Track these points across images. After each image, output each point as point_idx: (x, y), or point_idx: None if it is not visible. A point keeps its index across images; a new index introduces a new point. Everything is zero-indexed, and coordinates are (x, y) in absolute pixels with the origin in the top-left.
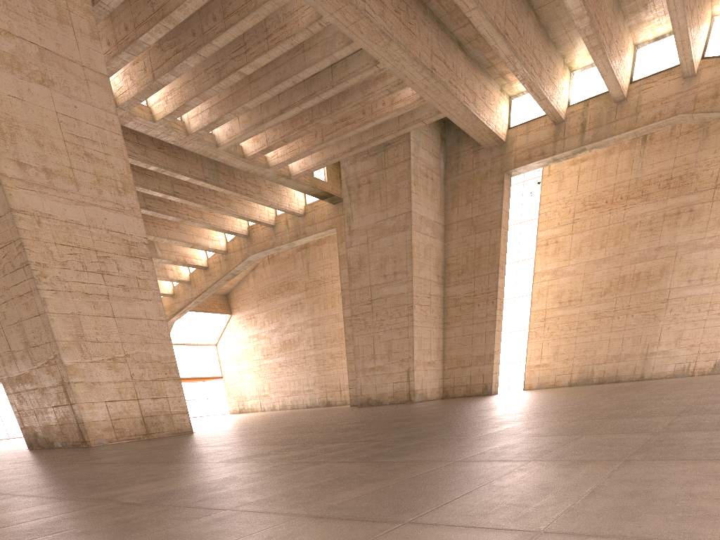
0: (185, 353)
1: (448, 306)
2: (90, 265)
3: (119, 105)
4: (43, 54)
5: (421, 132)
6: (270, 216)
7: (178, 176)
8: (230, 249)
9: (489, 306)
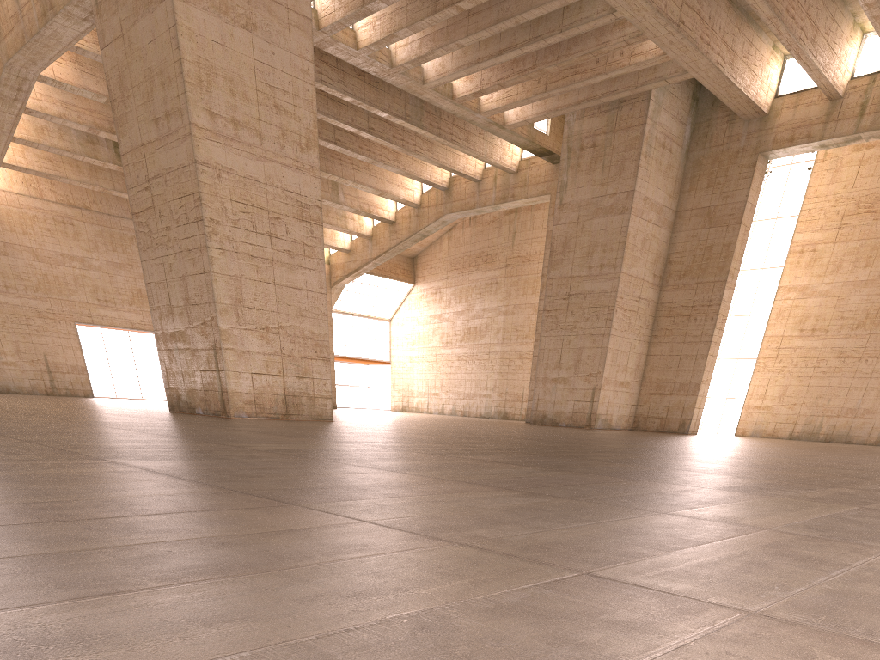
0: (352, 326)
1: (660, 316)
2: (260, 226)
3: (321, 28)
4: None
5: (667, 90)
6: (477, 168)
7: (376, 111)
8: (424, 202)
9: (706, 323)
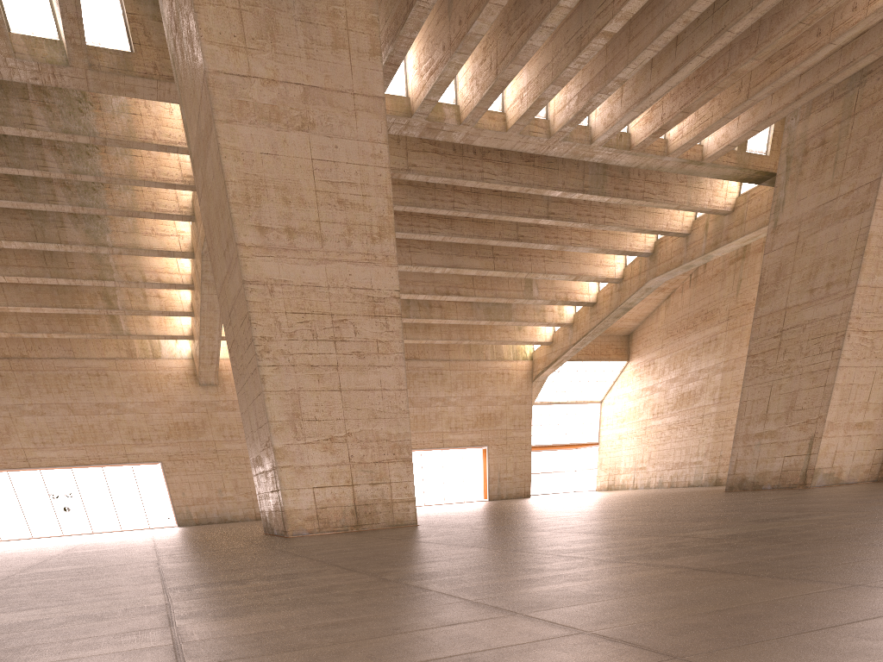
0: (558, 414)
1: None
2: (321, 332)
3: (462, 121)
4: (307, 94)
5: None
6: (684, 222)
7: (547, 193)
8: (626, 275)
9: None
